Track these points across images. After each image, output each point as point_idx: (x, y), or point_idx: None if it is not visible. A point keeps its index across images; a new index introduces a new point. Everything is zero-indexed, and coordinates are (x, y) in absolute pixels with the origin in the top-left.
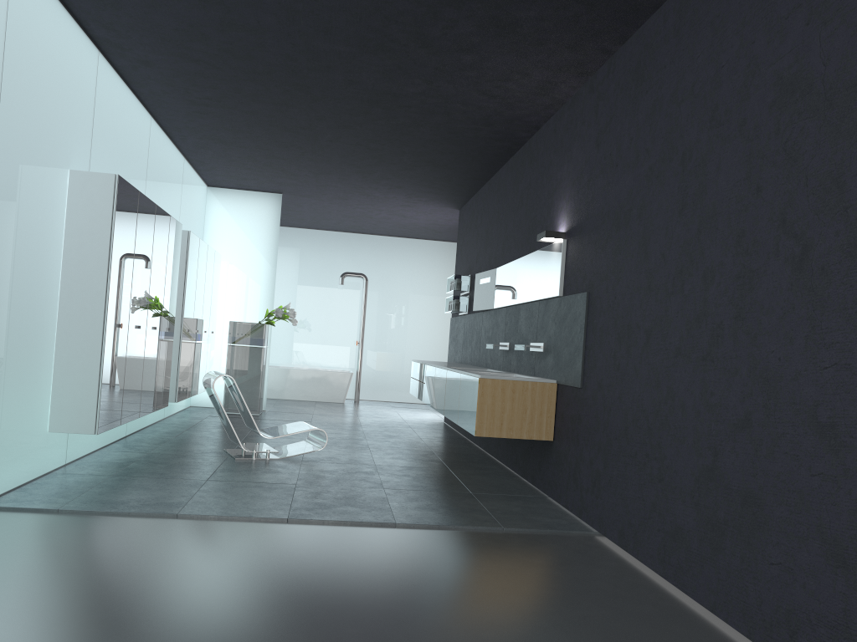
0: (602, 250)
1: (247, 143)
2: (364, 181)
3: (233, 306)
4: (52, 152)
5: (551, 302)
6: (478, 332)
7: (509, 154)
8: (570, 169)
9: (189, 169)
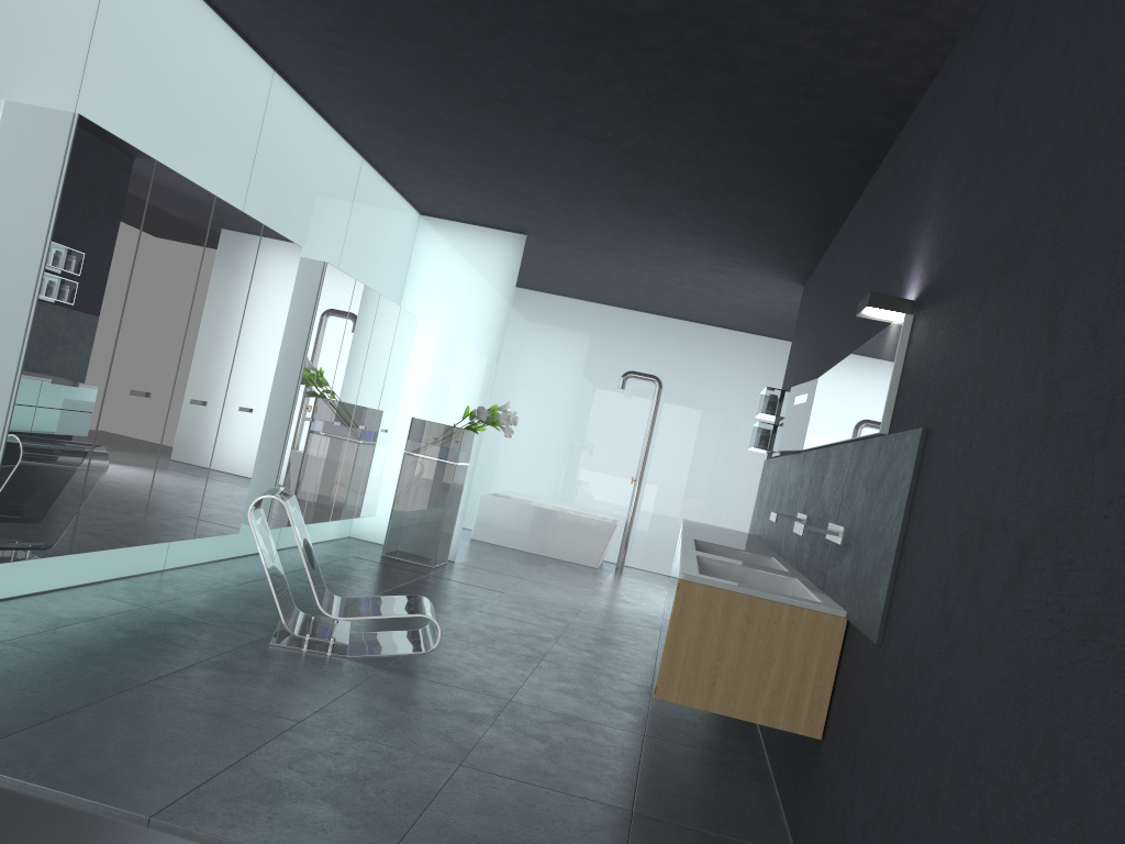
0: (965, 331)
1: (434, 131)
2: (637, 219)
3: (431, 397)
4: None
5: (869, 445)
6: (782, 488)
7: (865, 170)
8: (943, 168)
9: (375, 178)
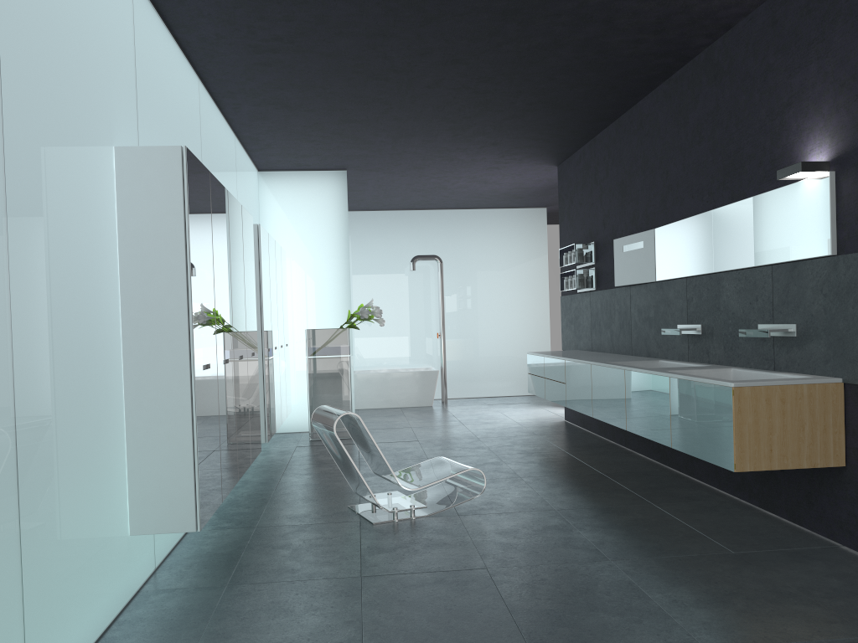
0: None
1: (317, 104)
2: (453, 141)
3: (304, 310)
4: (88, 119)
5: (808, 265)
6: (623, 312)
7: (663, 76)
8: (828, 67)
9: (240, 150)
